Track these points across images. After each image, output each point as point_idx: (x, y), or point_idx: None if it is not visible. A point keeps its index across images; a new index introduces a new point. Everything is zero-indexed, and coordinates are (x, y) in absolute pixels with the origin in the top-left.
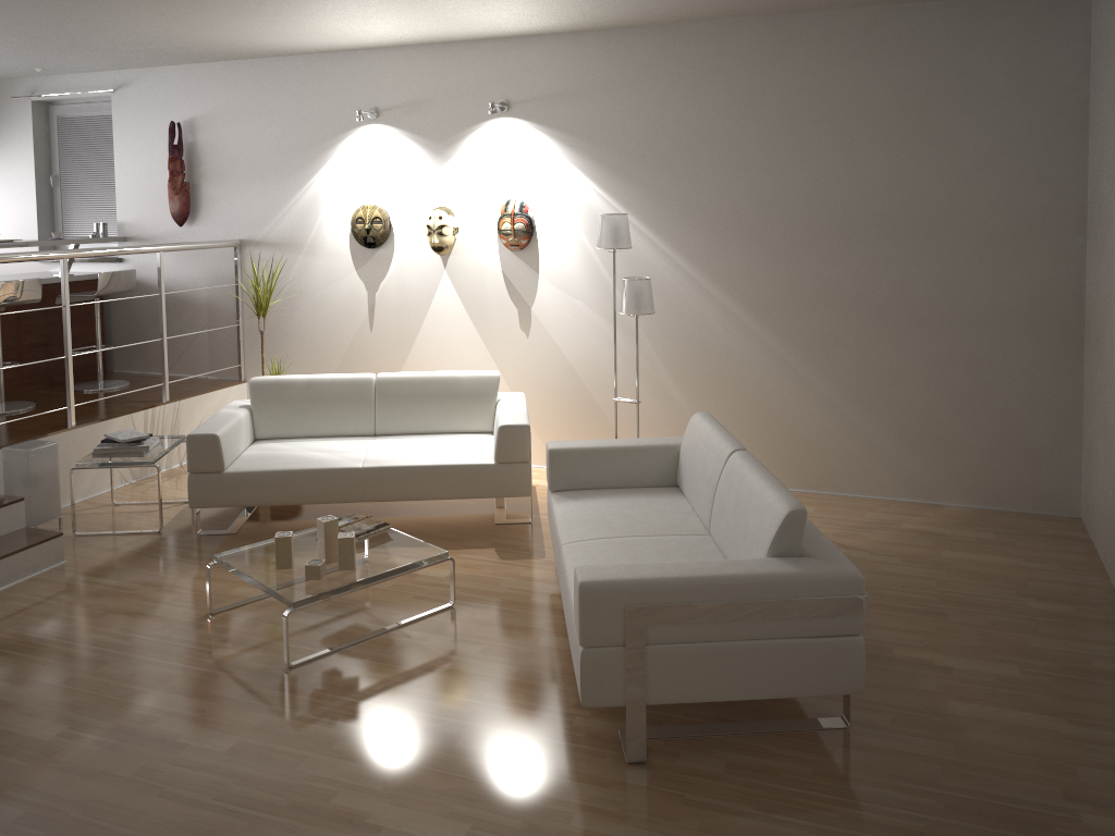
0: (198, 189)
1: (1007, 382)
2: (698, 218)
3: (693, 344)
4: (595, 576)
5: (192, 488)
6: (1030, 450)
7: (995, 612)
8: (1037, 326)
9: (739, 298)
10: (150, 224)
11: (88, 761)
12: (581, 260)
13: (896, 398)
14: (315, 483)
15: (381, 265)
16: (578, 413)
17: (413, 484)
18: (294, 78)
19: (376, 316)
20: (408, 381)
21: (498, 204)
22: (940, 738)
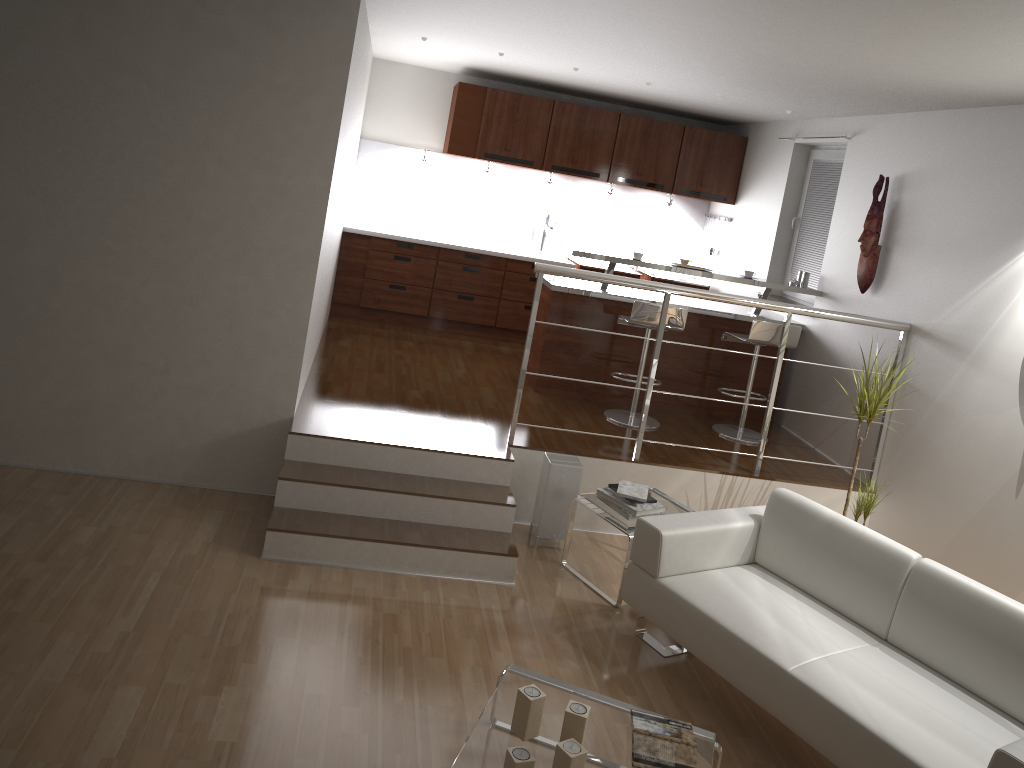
0: (888, 256)
1: None
2: None
3: None
4: None
5: (627, 578)
6: None
7: None
8: None
9: None
10: (842, 284)
11: None
12: None
13: None
14: (732, 655)
15: None
16: None
17: (841, 744)
18: (1013, 135)
19: None
20: (956, 591)
21: None
22: None
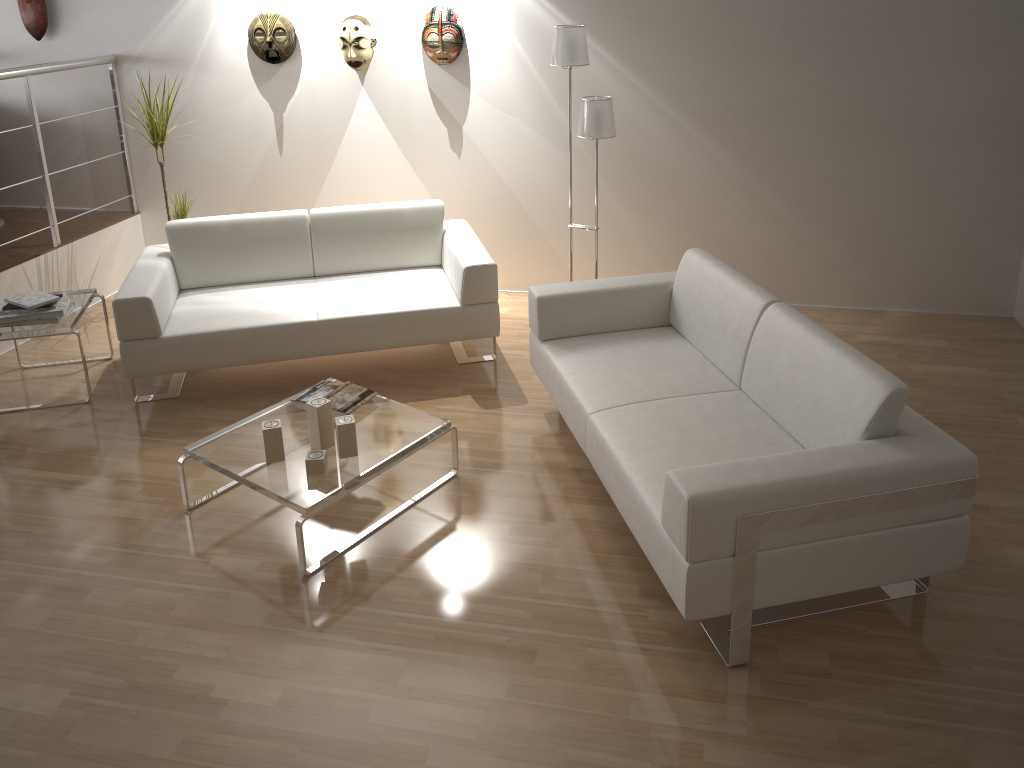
0: None
1: (958, 192)
2: (648, 26)
3: (639, 162)
4: (700, 486)
5: (126, 357)
6: (973, 256)
7: (993, 434)
8: (993, 136)
9: (691, 113)
10: None
11: (112, 740)
12: (518, 74)
13: (847, 211)
14: (267, 341)
15: (287, 82)
16: (516, 235)
17: (375, 334)
18: None
19: (285, 139)
20: (346, 217)
21: (421, 12)
22: (1018, 596)
